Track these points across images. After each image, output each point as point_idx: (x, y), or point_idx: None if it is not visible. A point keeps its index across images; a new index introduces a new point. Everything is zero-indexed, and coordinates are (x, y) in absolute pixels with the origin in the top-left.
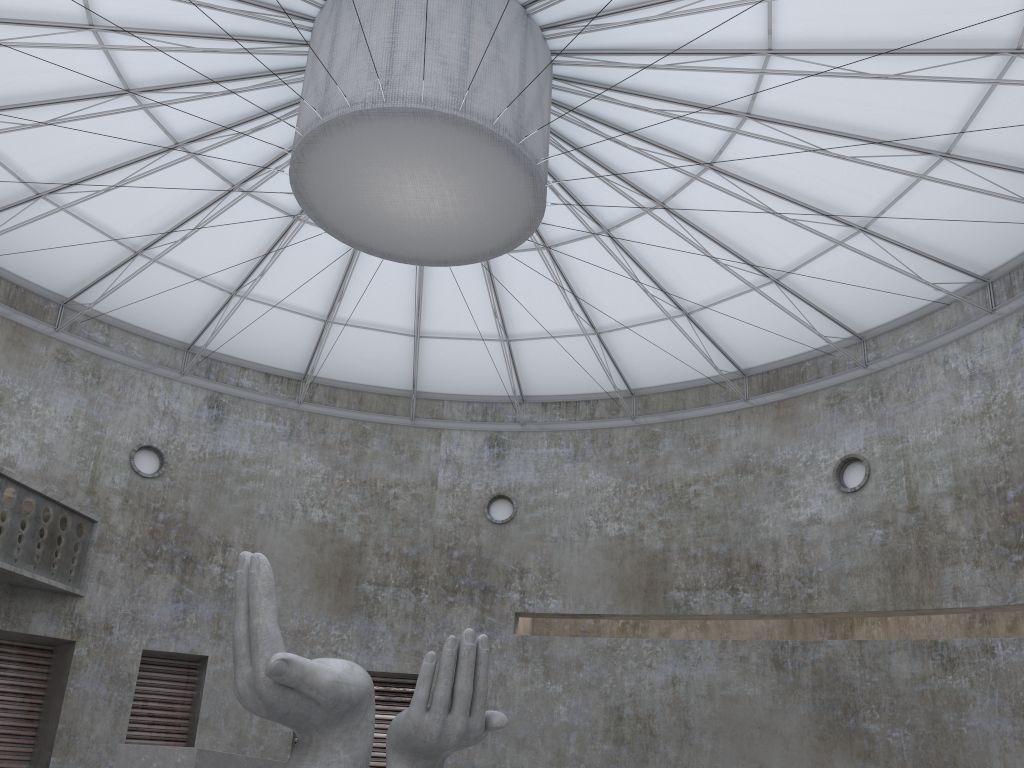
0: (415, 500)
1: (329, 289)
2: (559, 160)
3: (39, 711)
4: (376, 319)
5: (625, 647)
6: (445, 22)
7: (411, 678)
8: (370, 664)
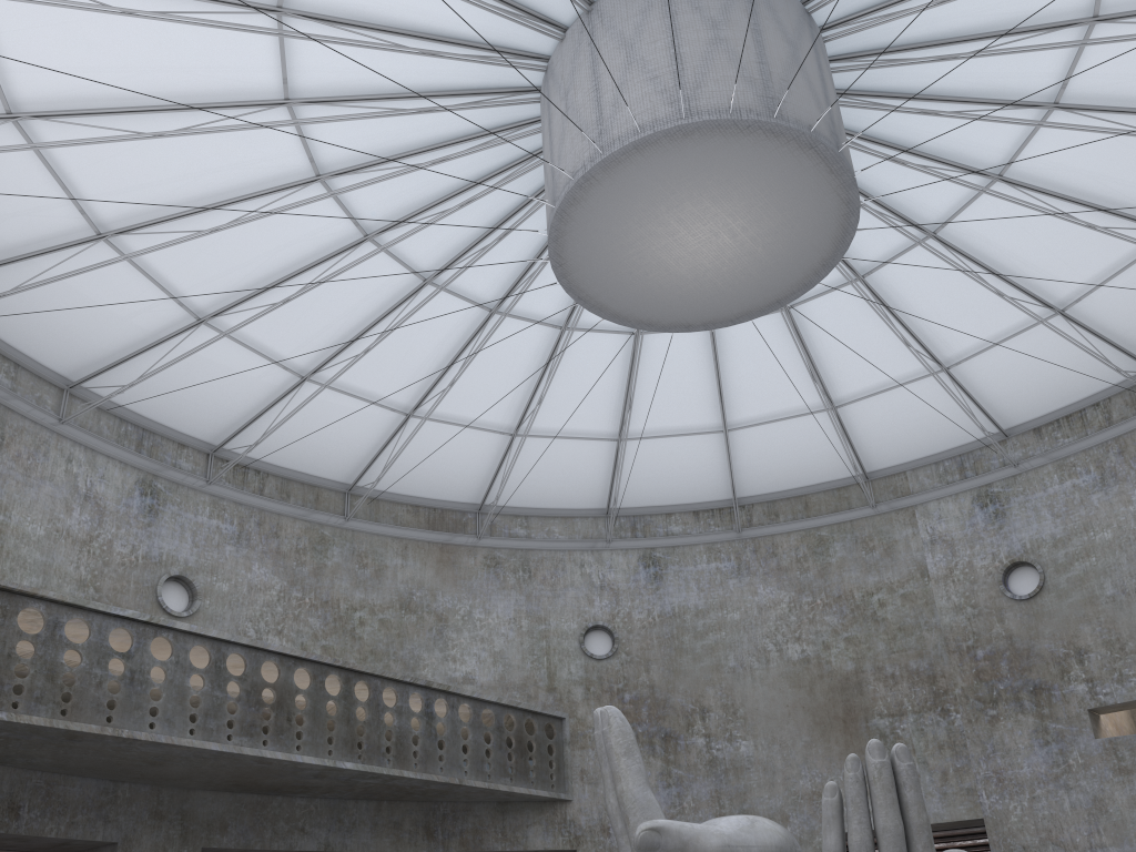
0: (907, 601)
1: (711, 394)
2: (887, 122)
3: None
4: (778, 407)
5: None
6: (645, 35)
7: (977, 825)
8: None
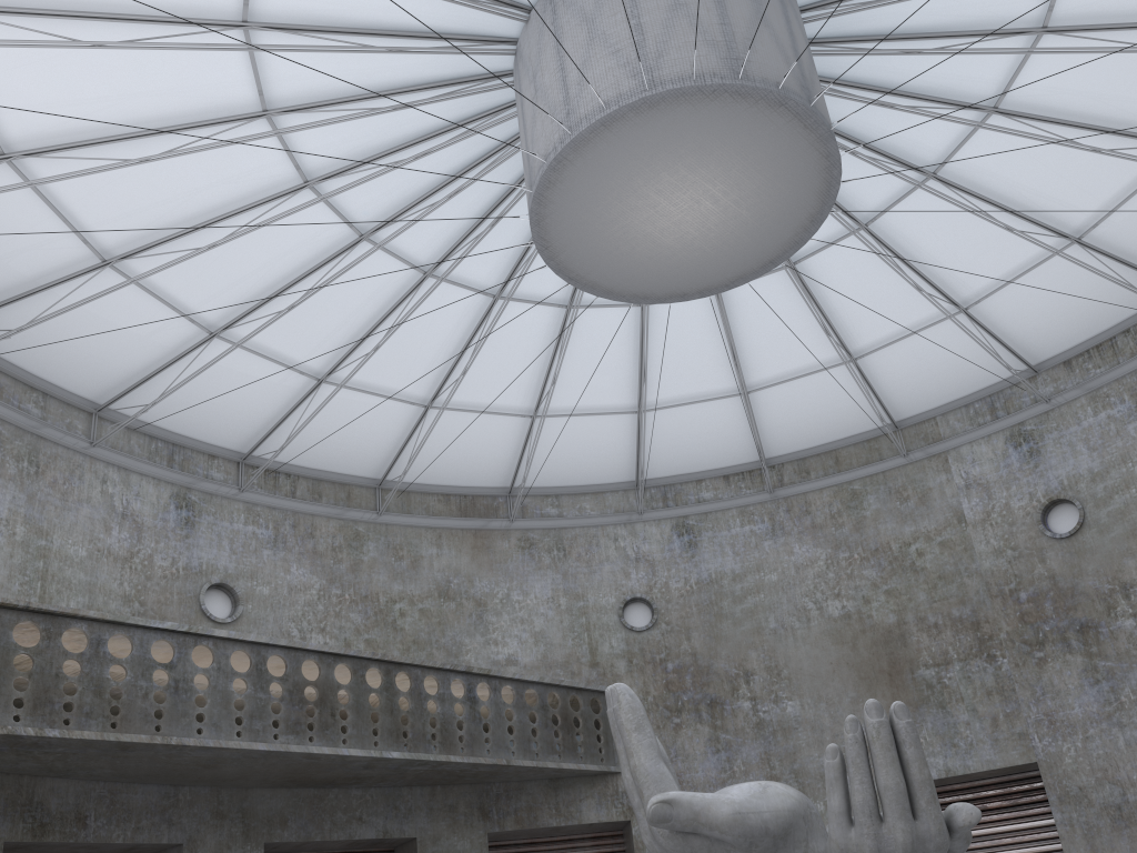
0: (945, 548)
1: (726, 358)
2: (871, 66)
3: None
4: (796, 364)
5: None
6: (605, 9)
7: (1033, 769)
8: (965, 765)
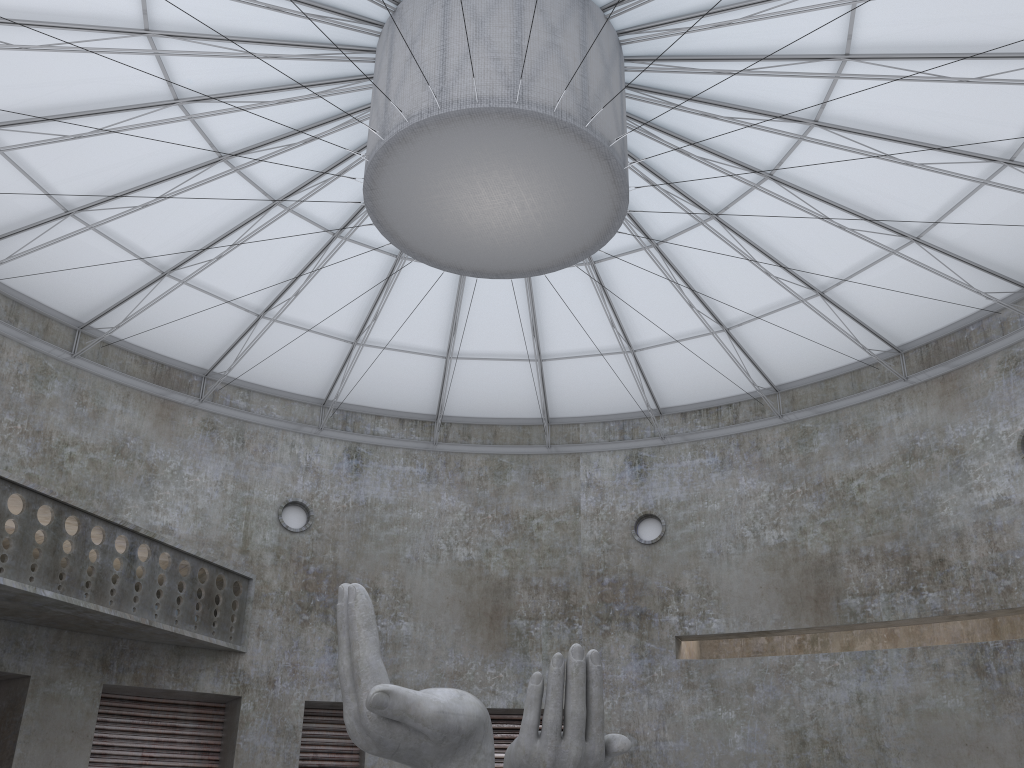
0: (559, 529)
1: (444, 324)
2: (649, 148)
3: (217, 767)
4: (496, 348)
5: (800, 664)
6: (495, 18)
7: None
8: None
